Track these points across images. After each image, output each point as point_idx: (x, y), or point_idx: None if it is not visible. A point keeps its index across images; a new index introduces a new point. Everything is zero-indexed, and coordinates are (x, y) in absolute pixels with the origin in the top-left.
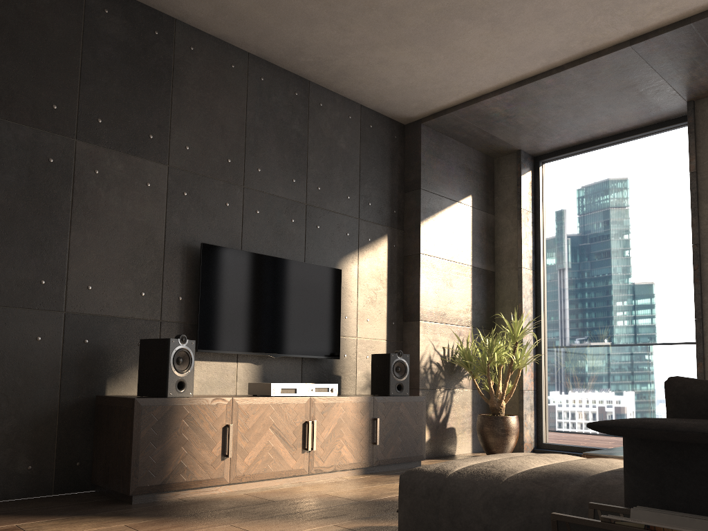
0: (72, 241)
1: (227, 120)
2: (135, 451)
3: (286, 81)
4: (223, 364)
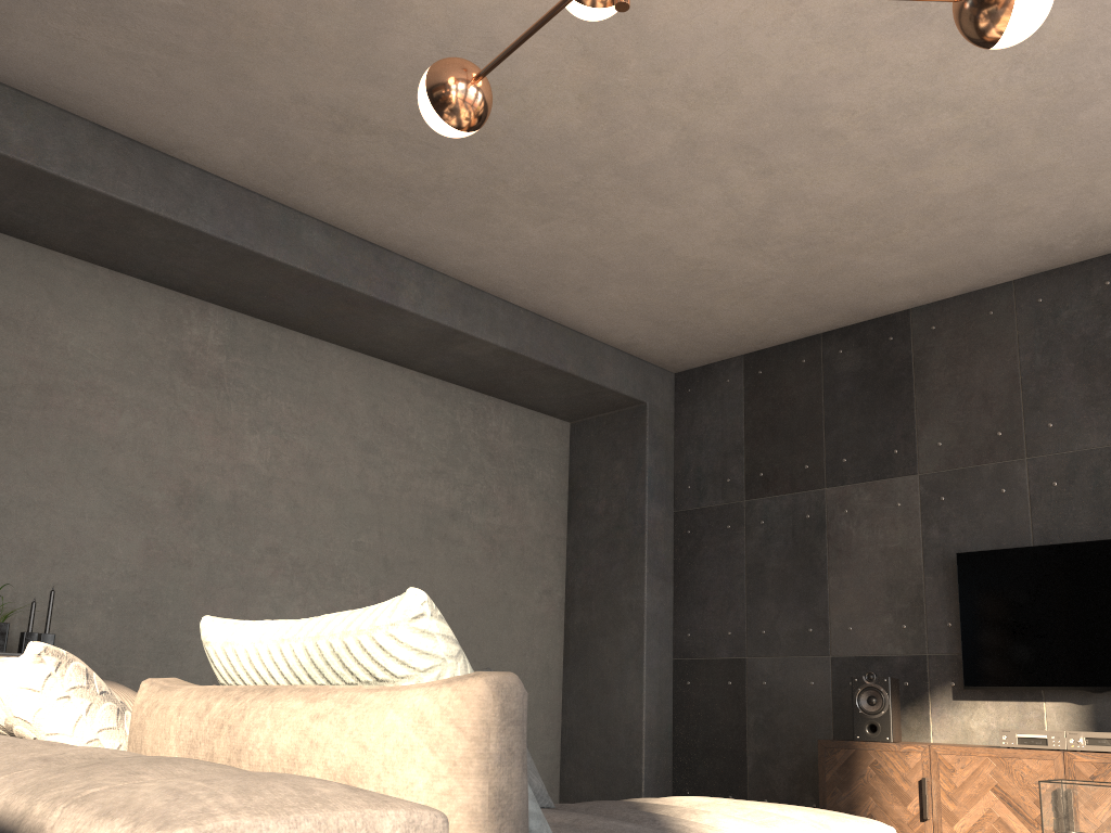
0: (830, 586)
1: (989, 385)
2: (822, 793)
3: (1084, 277)
4: (1021, 704)
